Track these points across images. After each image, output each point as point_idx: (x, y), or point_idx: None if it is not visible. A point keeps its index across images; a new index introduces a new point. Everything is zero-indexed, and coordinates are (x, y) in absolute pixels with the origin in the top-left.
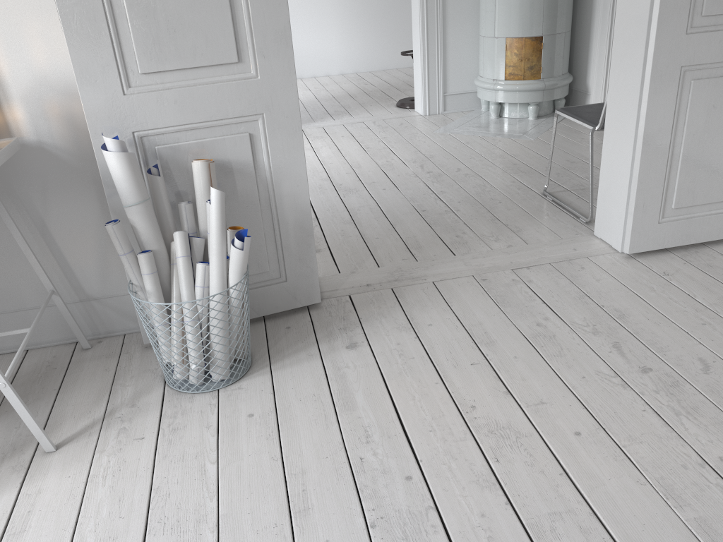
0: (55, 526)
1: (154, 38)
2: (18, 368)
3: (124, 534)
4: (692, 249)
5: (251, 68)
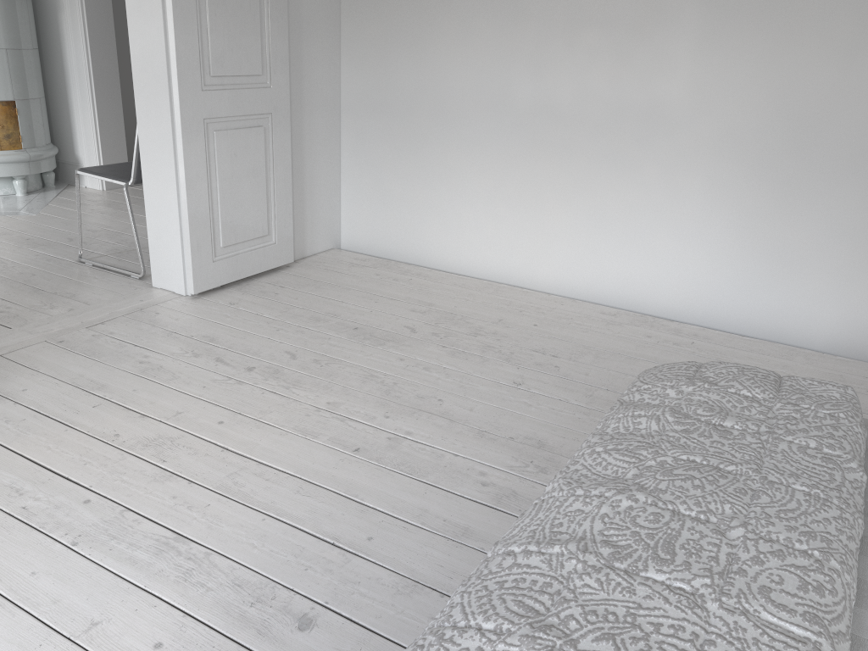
0: None
1: None
2: None
3: None
4: (244, 283)
5: None
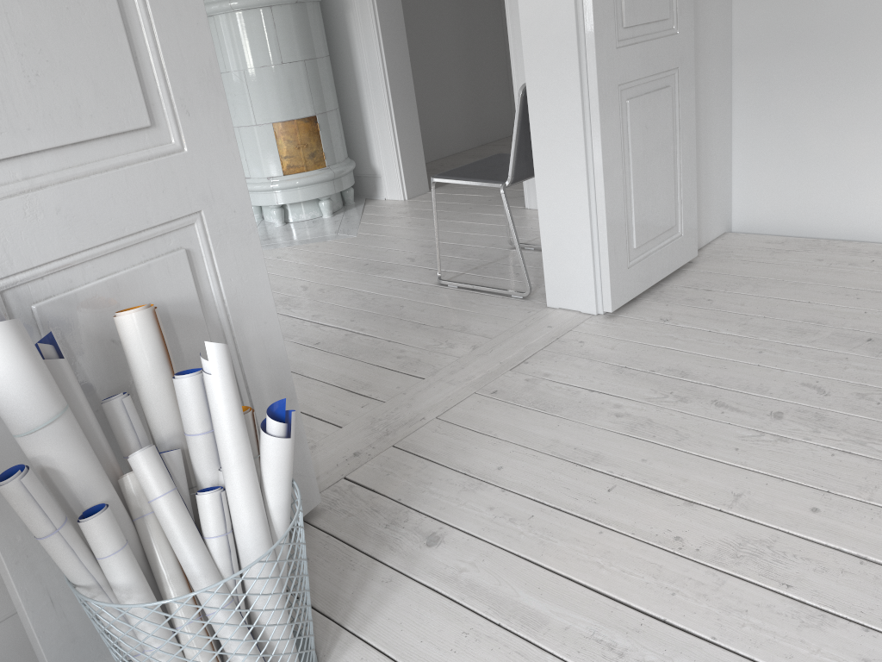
0: None
1: (0, 90)
2: None
3: None
4: (654, 290)
5: (172, 134)
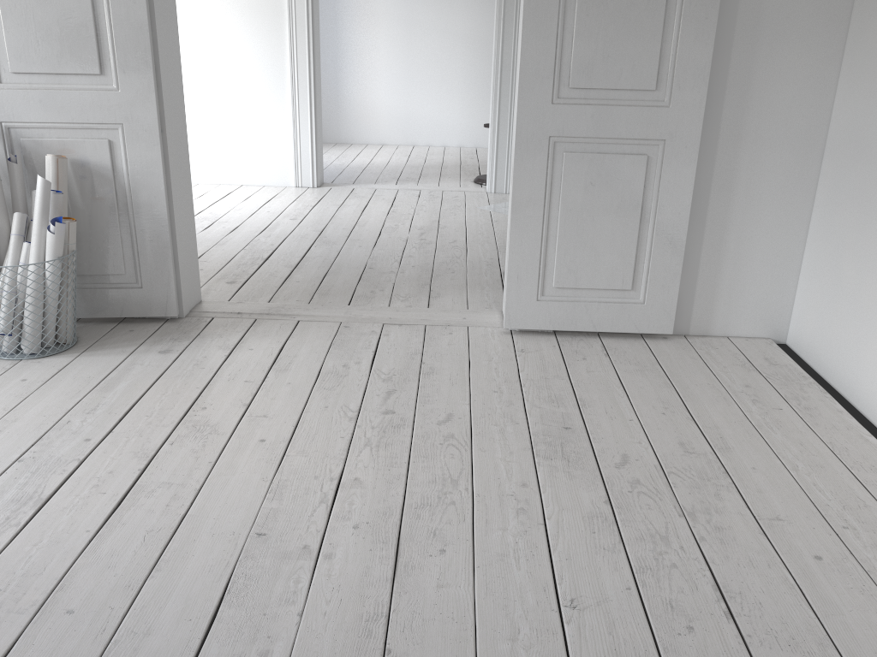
0: None
1: (24, 44)
2: None
3: None
4: (580, 337)
5: (113, 81)
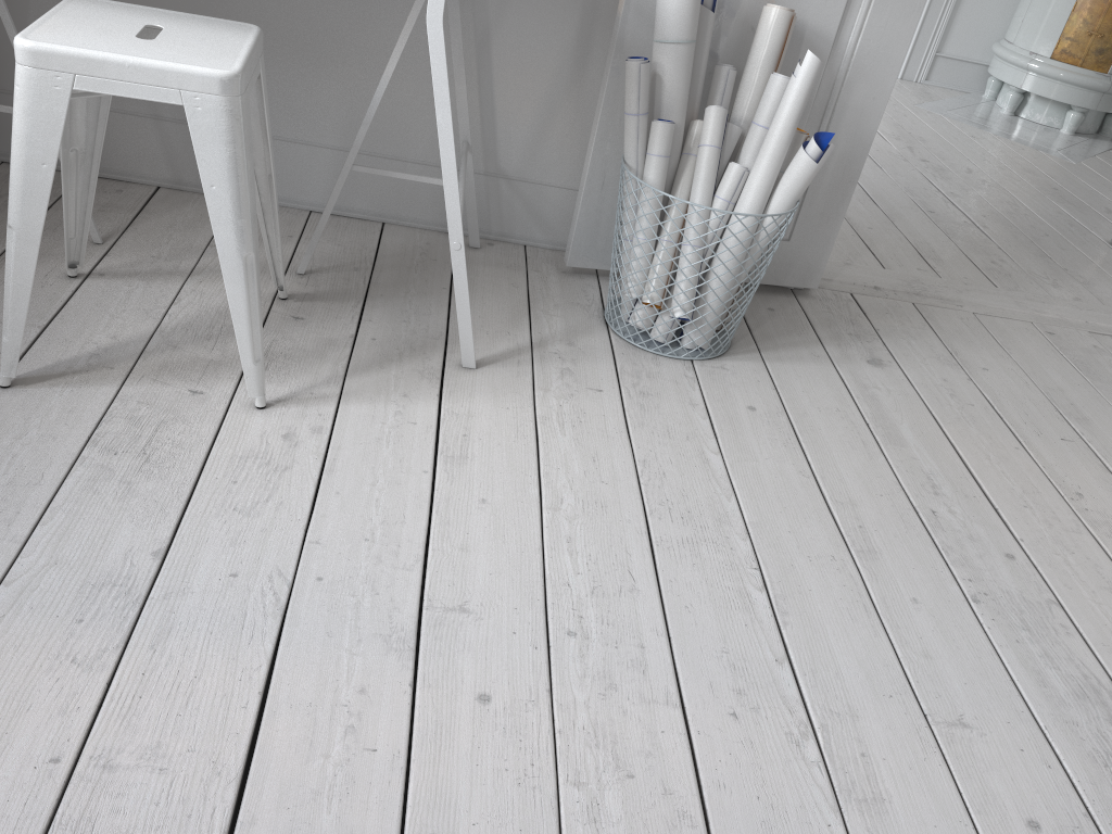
0: (509, 466)
1: None
2: (377, 244)
3: (615, 505)
4: None
5: None
